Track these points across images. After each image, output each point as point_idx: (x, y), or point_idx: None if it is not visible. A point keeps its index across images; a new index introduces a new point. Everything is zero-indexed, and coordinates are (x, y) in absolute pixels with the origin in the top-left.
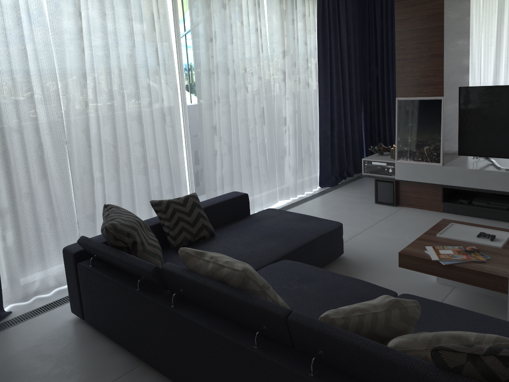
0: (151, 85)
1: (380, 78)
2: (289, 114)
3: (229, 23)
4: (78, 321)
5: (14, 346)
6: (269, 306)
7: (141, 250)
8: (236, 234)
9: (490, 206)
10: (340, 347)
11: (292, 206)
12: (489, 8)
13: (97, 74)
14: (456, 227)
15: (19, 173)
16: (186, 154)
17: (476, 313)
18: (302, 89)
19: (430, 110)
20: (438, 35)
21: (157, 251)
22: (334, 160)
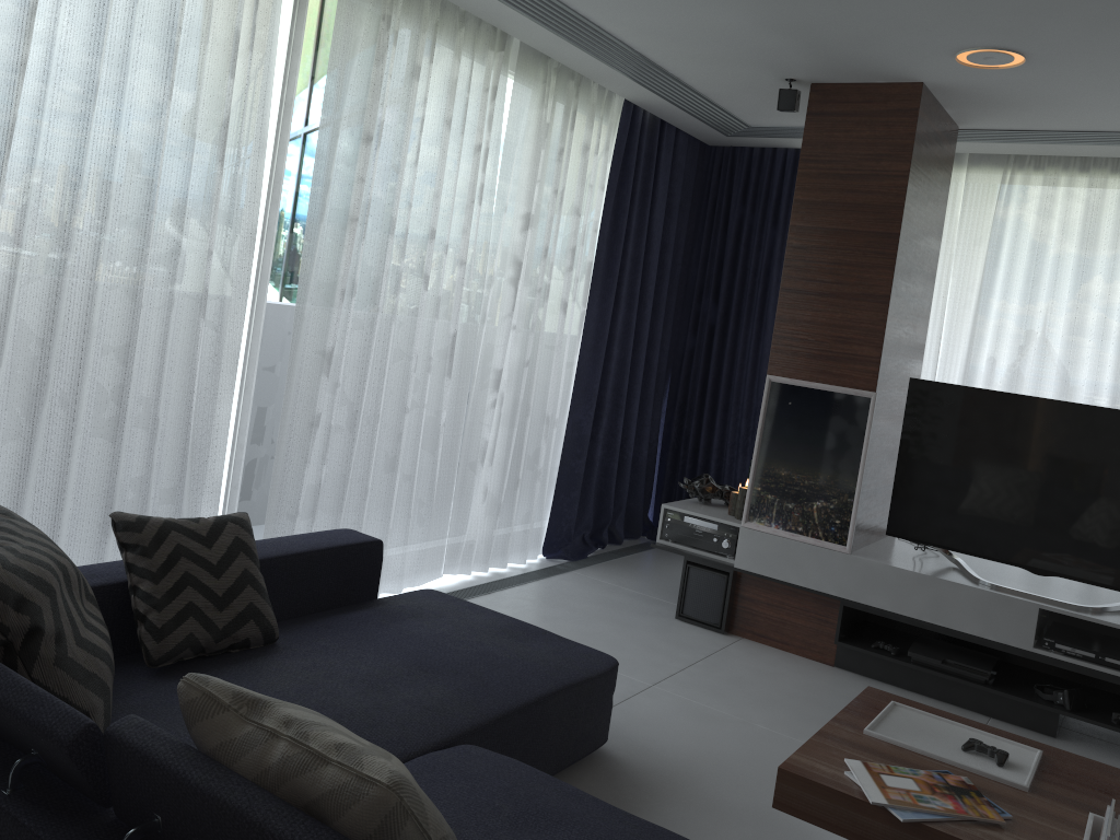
0: (189, 209)
1: (718, 329)
2: (509, 364)
3: (419, 113)
4: None
5: None
6: None
7: (50, 658)
8: (337, 646)
9: (947, 669)
10: None
11: (474, 592)
12: (973, 229)
13: (47, 140)
14: (906, 714)
15: None
16: (237, 408)
17: None
18: (551, 314)
19: (842, 417)
20: (885, 252)
21: (101, 670)
22: (587, 497)
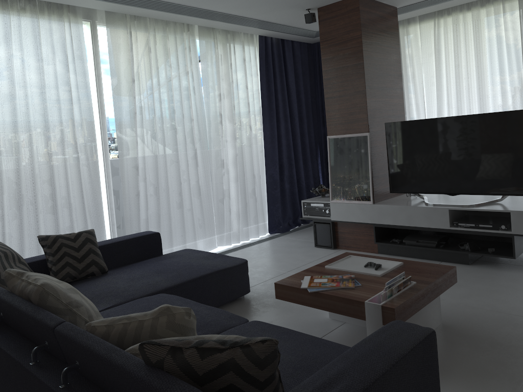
0: (65, 124)
1: None
2: (228, 156)
3: (155, 65)
4: None
5: None
6: (47, 318)
7: None
8: (129, 270)
9: (420, 244)
10: (83, 353)
11: (230, 251)
12: (427, 49)
13: (2, 112)
14: (352, 258)
15: None
16: (106, 195)
17: (311, 336)
18: (245, 132)
19: (358, 146)
20: (359, 72)
21: None
22: (285, 205)
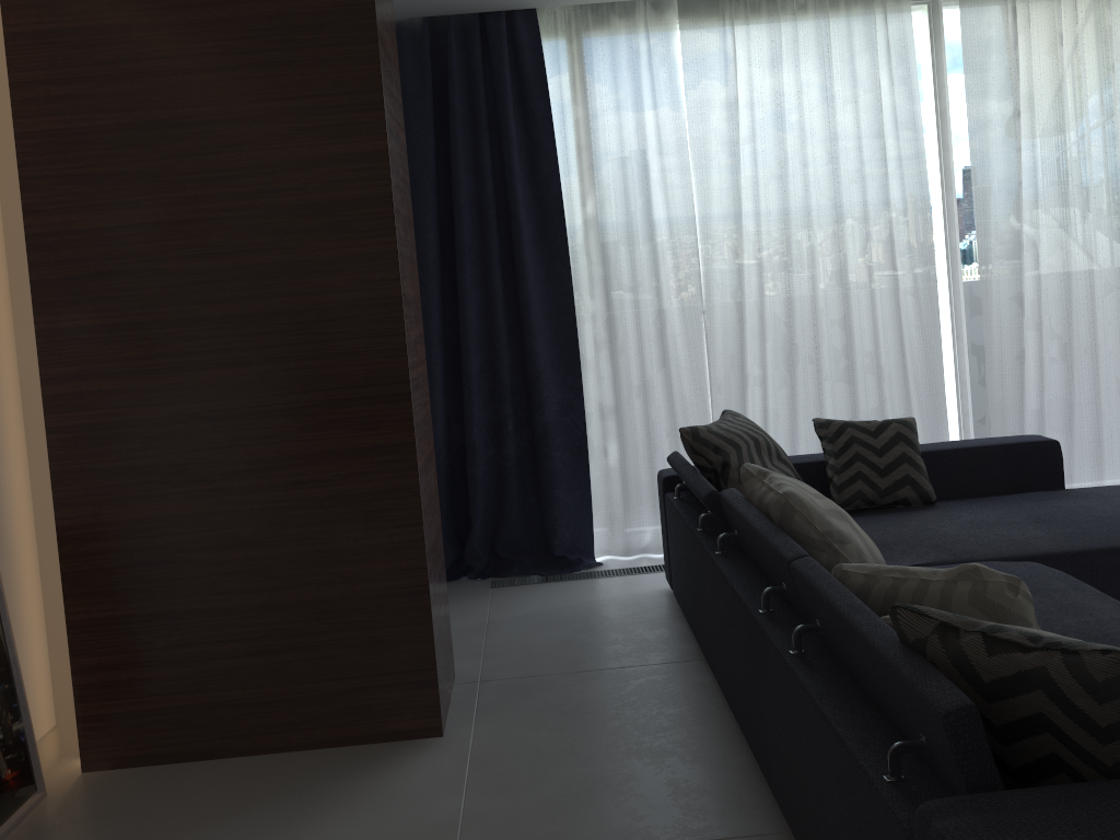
0: (873, 215)
1: None
2: None
3: (1073, 72)
4: (669, 593)
5: (575, 598)
6: (785, 546)
7: (735, 479)
8: (979, 508)
9: None
10: (821, 608)
11: None
12: None
13: (766, 198)
14: None
15: (630, 355)
16: (952, 353)
17: None
18: None
19: None
20: None
21: None
22: None
